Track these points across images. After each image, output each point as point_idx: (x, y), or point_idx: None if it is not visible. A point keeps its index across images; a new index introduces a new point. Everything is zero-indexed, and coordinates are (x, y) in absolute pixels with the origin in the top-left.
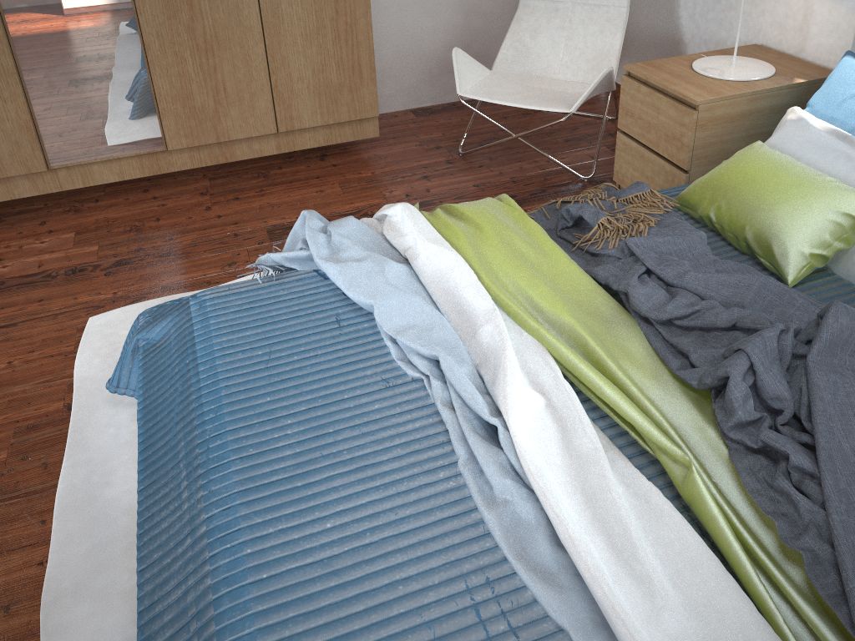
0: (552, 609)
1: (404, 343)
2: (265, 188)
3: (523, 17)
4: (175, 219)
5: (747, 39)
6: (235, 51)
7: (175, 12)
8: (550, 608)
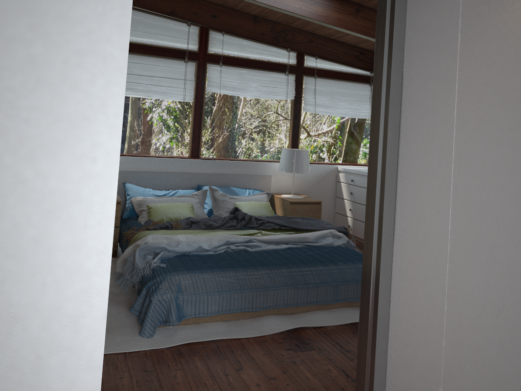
0: (285, 246)
1: (216, 246)
2: None
3: None
4: None
5: None
6: None
7: None
8: (285, 246)
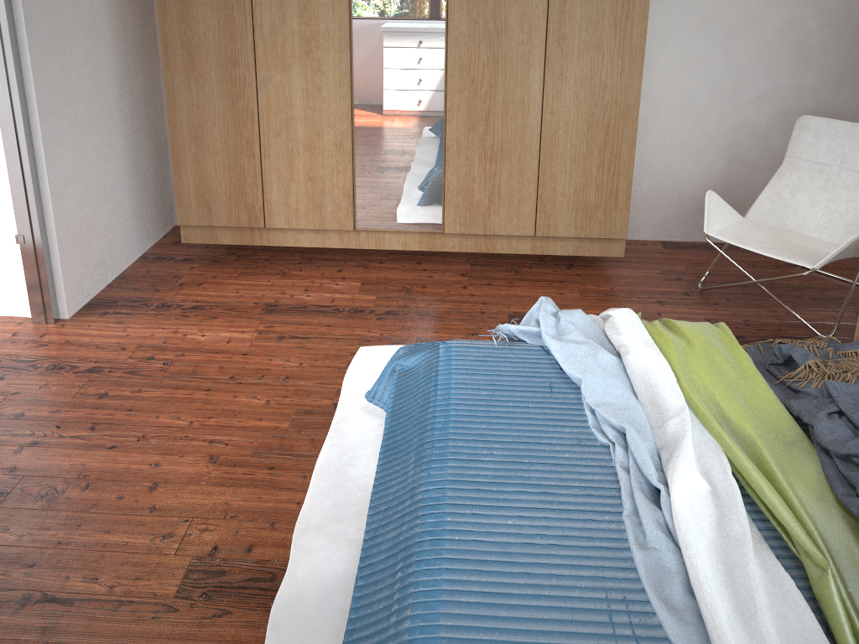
0: (671, 632)
1: (600, 413)
2: (514, 281)
3: (785, 173)
4: (437, 290)
5: None
6: (514, 162)
7: (474, 125)
8: (670, 630)
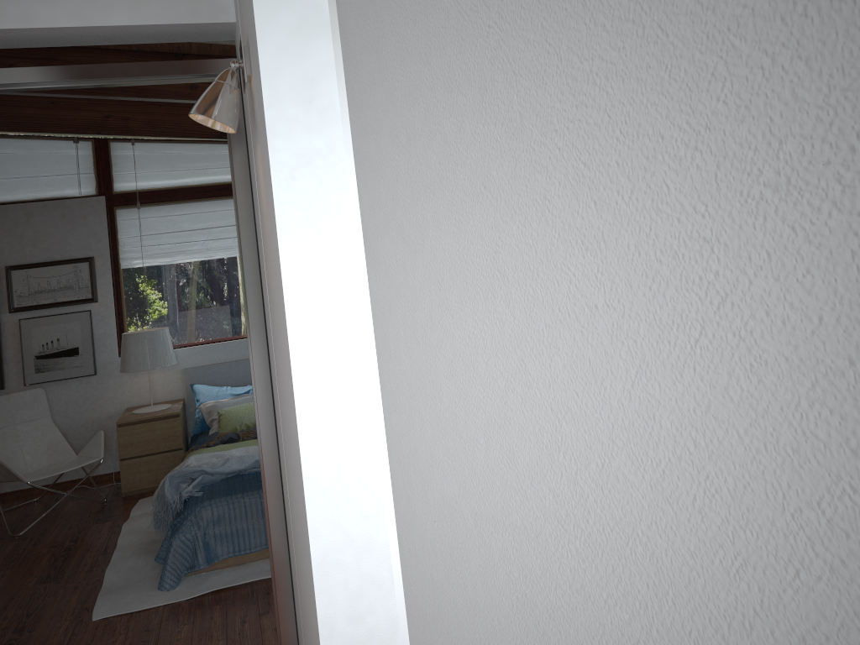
0: None
1: None
2: None
3: None
4: None
5: (117, 409)
6: None
7: None
8: None
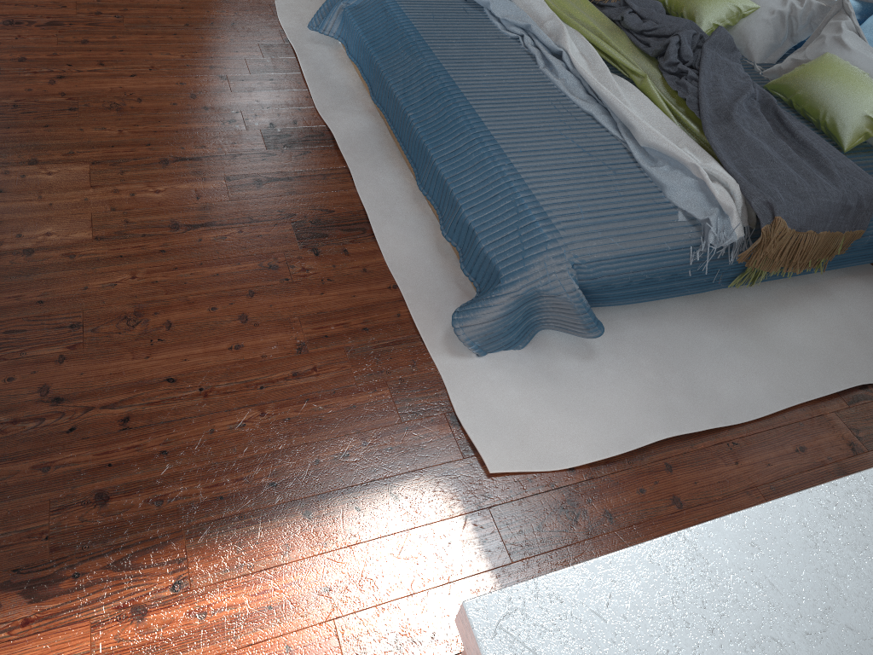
0: (585, 107)
1: (509, 20)
2: None
3: None
4: None
5: None
6: None
7: None
8: (585, 107)
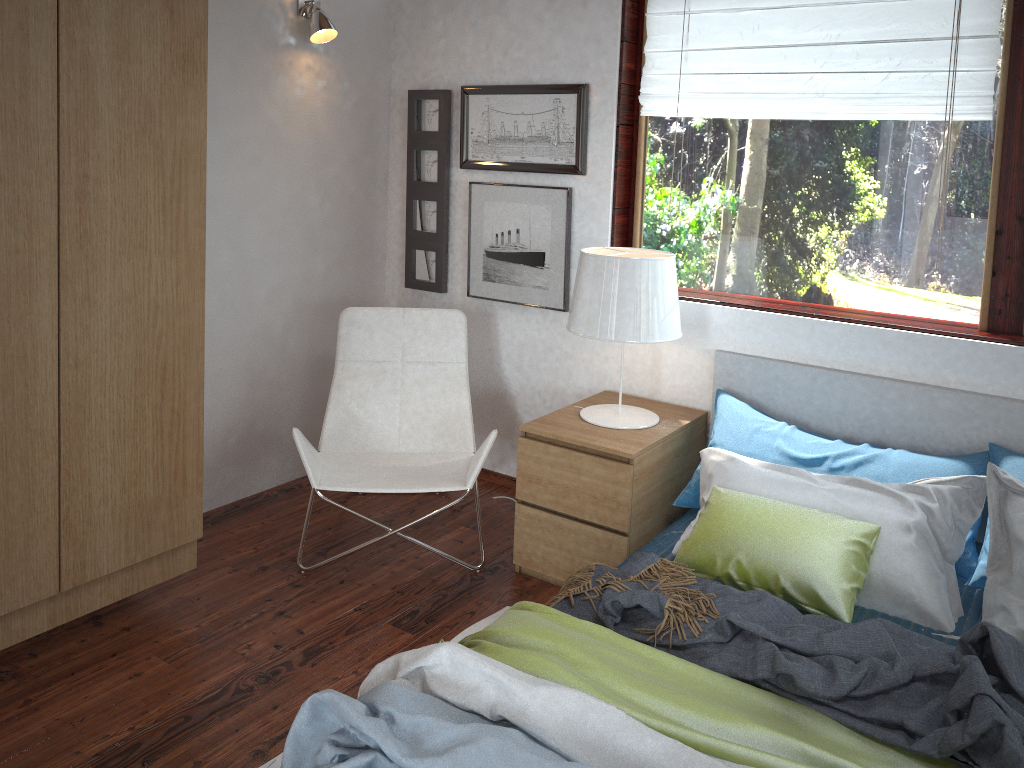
0: None
1: None
2: (32, 694)
3: (344, 383)
4: None
5: (592, 386)
6: (13, 470)
7: None
8: None
